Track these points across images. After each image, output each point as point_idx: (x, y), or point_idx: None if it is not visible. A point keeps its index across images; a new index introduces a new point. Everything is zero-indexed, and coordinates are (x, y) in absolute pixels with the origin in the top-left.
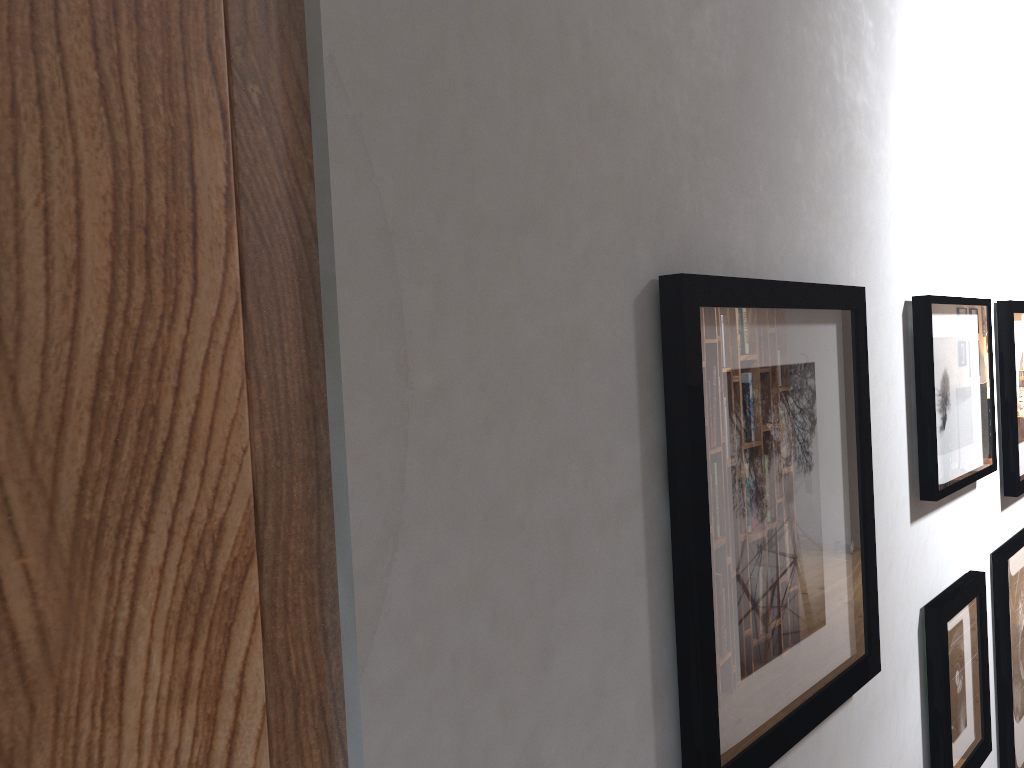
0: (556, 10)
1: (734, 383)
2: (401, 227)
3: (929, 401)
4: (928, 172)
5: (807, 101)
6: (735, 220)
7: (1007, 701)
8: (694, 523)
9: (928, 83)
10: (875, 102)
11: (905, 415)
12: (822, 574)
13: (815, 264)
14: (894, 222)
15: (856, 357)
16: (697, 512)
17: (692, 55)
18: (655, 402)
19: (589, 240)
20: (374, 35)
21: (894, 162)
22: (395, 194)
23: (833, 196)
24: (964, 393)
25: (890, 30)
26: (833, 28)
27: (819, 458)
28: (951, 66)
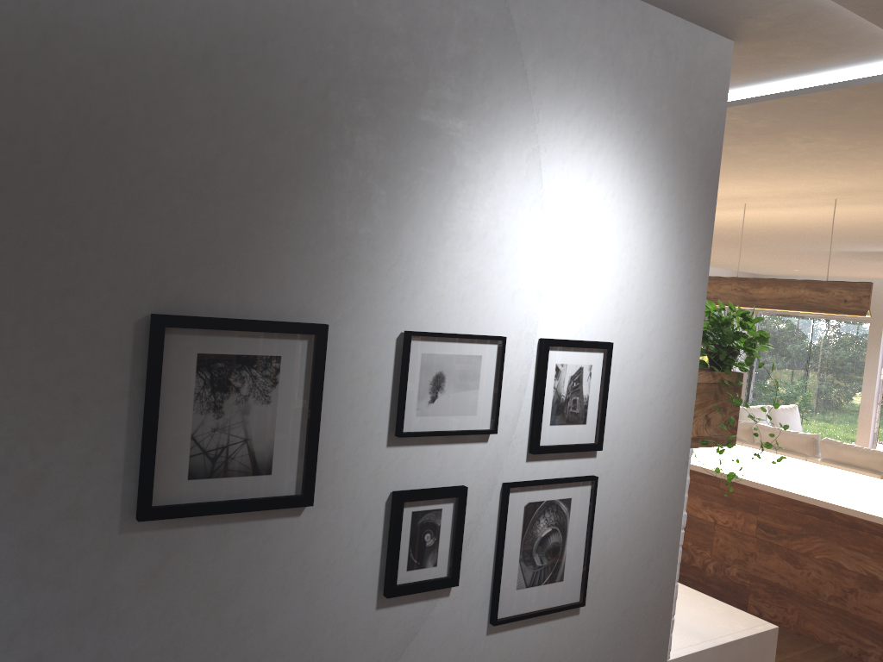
0: (100, 218)
1: (192, 359)
2: (4, 294)
3: (403, 385)
4: (448, 264)
5: (301, 236)
6: (221, 291)
7: (498, 568)
8: (147, 409)
9: (458, 216)
10: (382, 231)
11: (391, 390)
12: (260, 449)
13: (296, 311)
14: (395, 291)
15: (315, 357)
16: (150, 405)
17: (196, 225)
18: (144, 361)
19: (108, 299)
20: (0, 237)
21: (401, 261)
22: (3, 284)
23: (322, 279)
24: (454, 386)
25: (409, 193)
26: (337, 199)
27: (266, 398)
28: (496, 203)
